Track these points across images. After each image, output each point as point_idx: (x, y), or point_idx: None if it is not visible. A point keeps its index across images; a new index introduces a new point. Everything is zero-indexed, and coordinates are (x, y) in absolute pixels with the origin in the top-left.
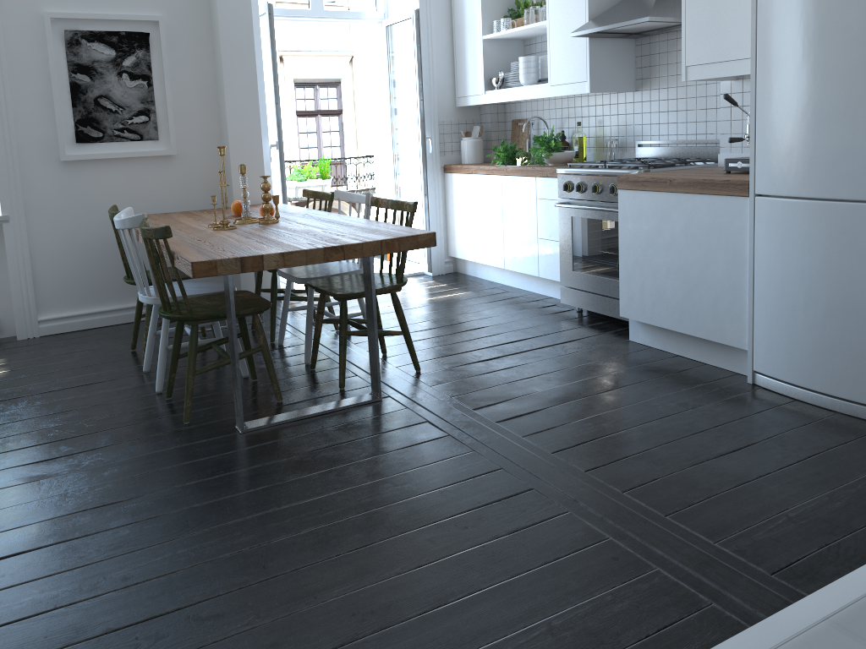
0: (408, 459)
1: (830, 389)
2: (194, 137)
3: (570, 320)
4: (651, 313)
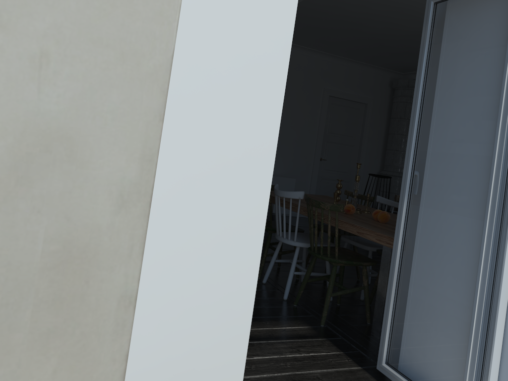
0: None
1: None
2: None
3: None
4: None
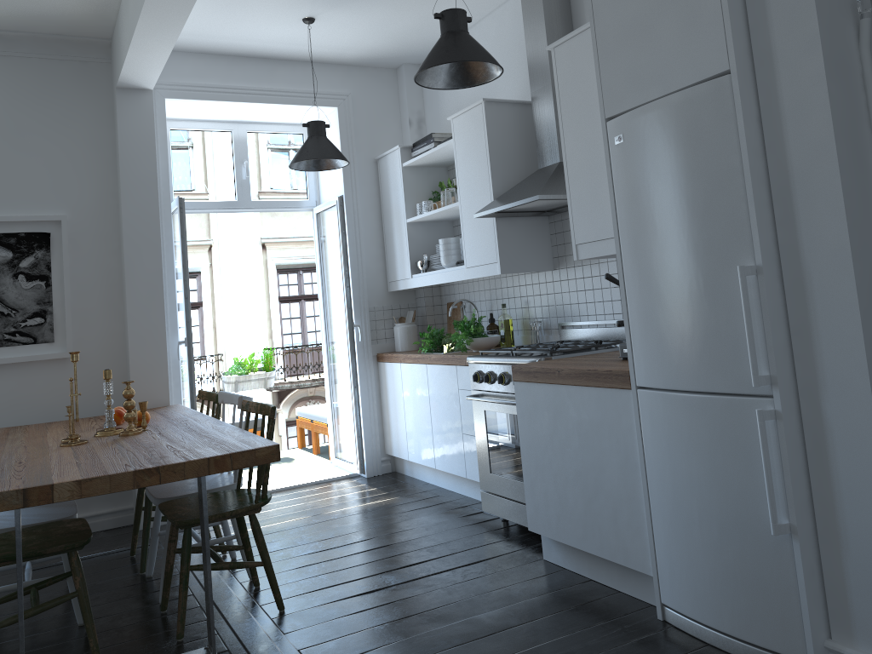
0: None
1: (740, 631)
2: (94, 337)
3: (488, 533)
4: (557, 527)
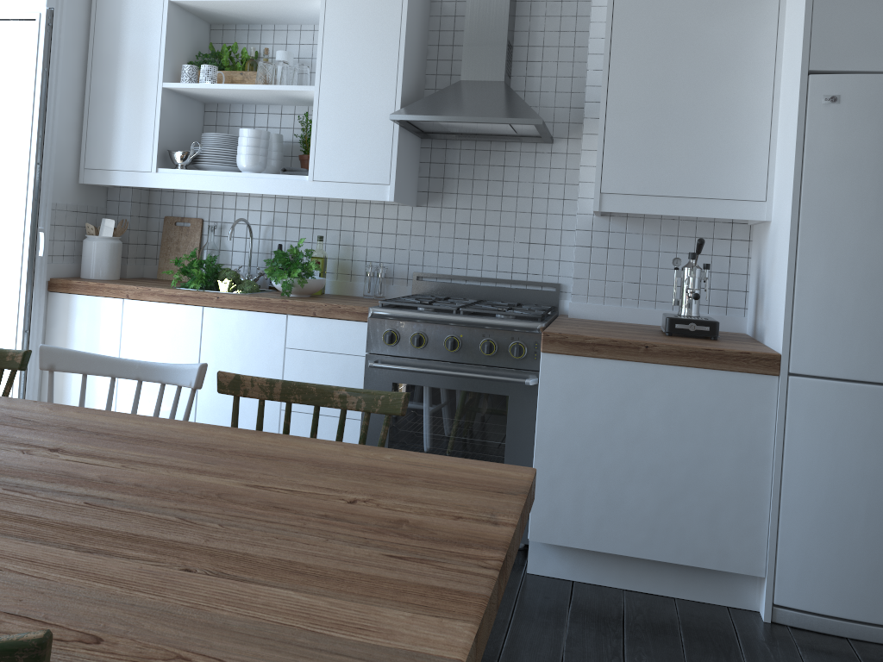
0: None
1: None
2: None
3: None
4: (594, 534)
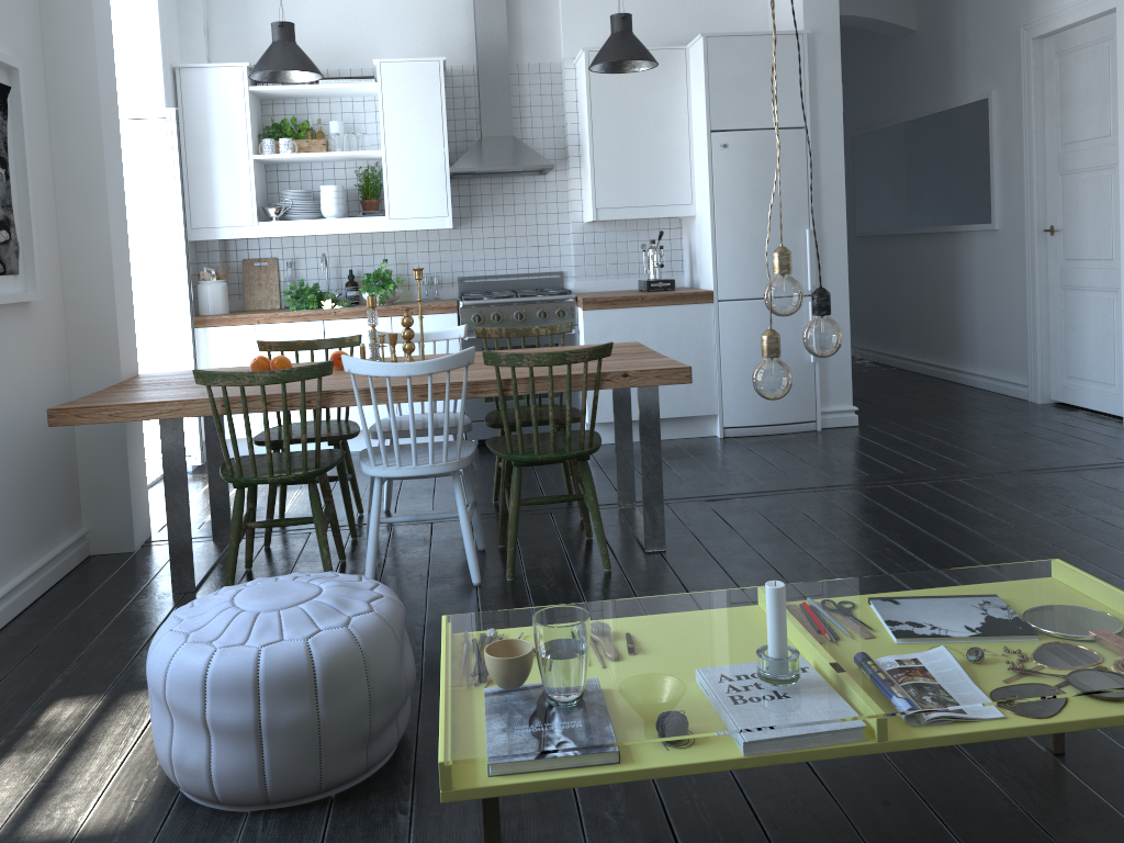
0: (777, 508)
1: (783, 419)
2: (44, 271)
3: None
4: None
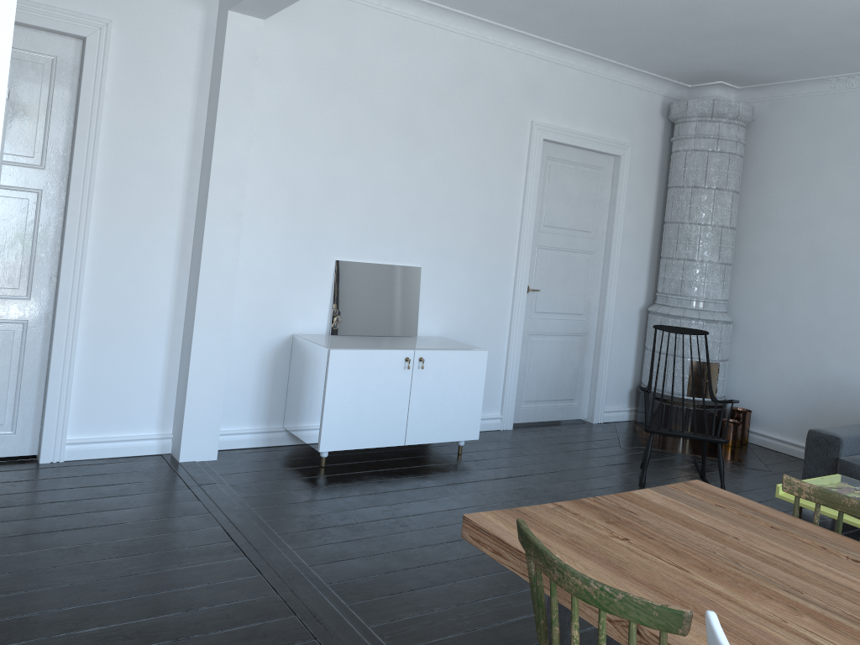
0: None
1: None
2: None
3: None
4: None
